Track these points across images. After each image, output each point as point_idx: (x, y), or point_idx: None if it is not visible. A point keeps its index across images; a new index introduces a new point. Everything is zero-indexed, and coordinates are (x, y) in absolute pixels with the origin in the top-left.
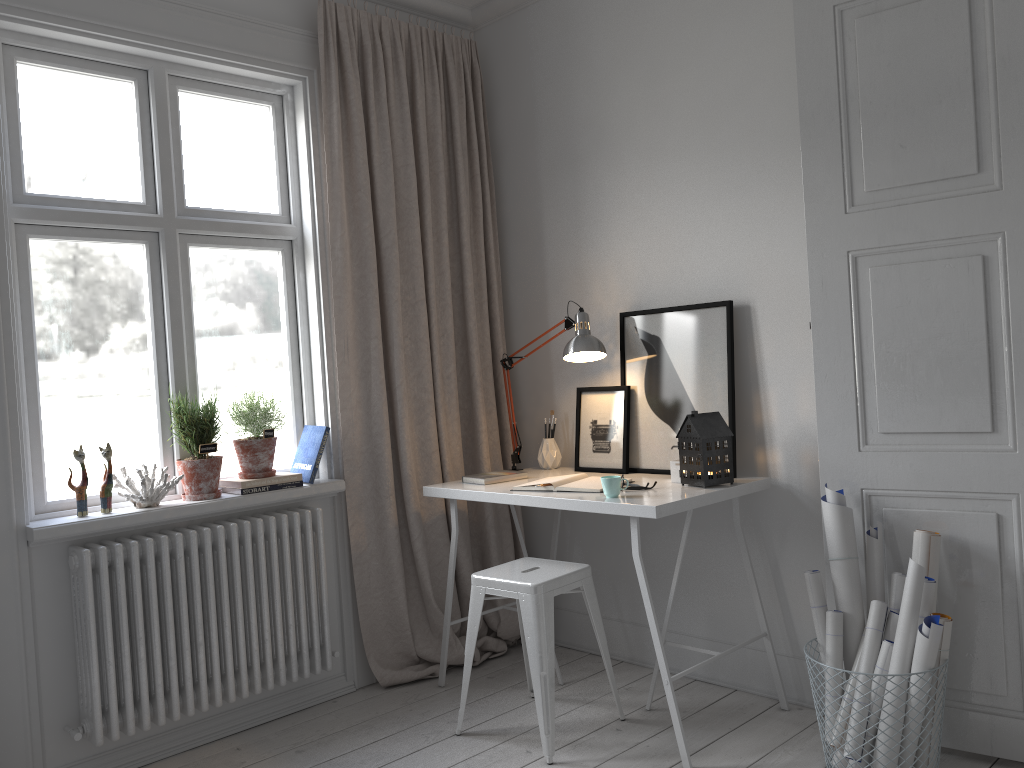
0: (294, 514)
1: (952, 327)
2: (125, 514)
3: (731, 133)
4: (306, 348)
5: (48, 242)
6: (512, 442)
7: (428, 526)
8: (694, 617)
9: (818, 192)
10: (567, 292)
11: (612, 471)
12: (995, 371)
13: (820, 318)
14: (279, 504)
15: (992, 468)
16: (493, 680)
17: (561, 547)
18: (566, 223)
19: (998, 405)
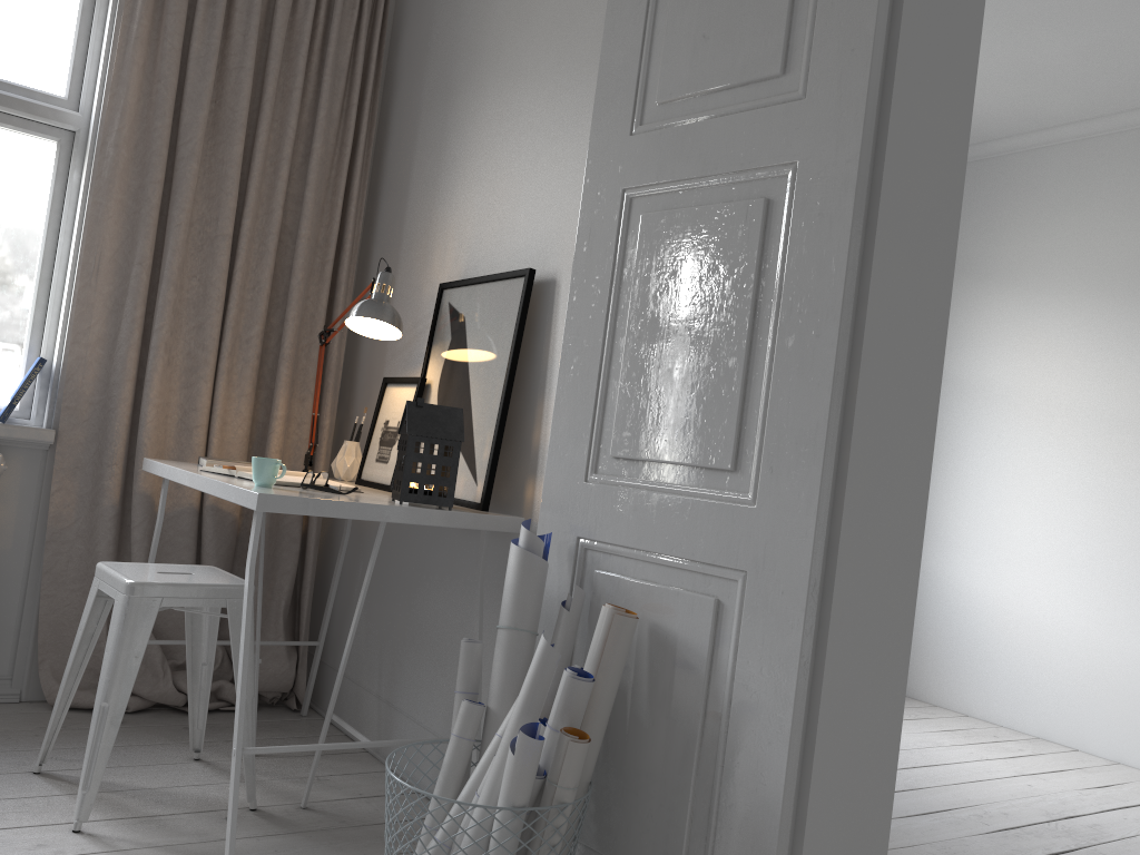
0: None
1: (714, 305)
2: None
3: (580, 46)
4: (62, 264)
5: None
6: (309, 438)
7: (168, 518)
8: (436, 705)
9: (608, 105)
10: (414, 260)
11: (382, 487)
12: (753, 377)
13: (579, 284)
14: None
15: (723, 527)
16: (185, 731)
17: (352, 590)
18: (429, 172)
19: (748, 430)
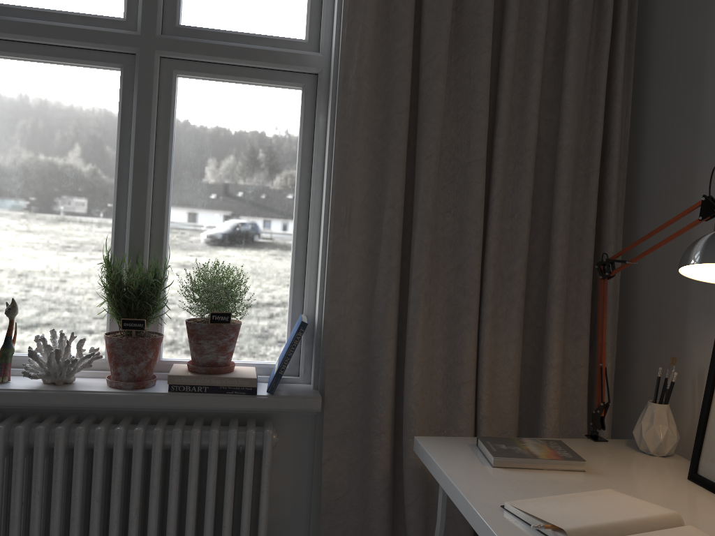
0: (228, 432)
1: None
2: (5, 389)
3: None
4: (315, 214)
5: (9, 61)
6: (596, 394)
7: None
8: None
9: None
10: None
11: None
12: None
13: None
14: (228, 411)
15: None
16: None
17: None
18: None
19: None
